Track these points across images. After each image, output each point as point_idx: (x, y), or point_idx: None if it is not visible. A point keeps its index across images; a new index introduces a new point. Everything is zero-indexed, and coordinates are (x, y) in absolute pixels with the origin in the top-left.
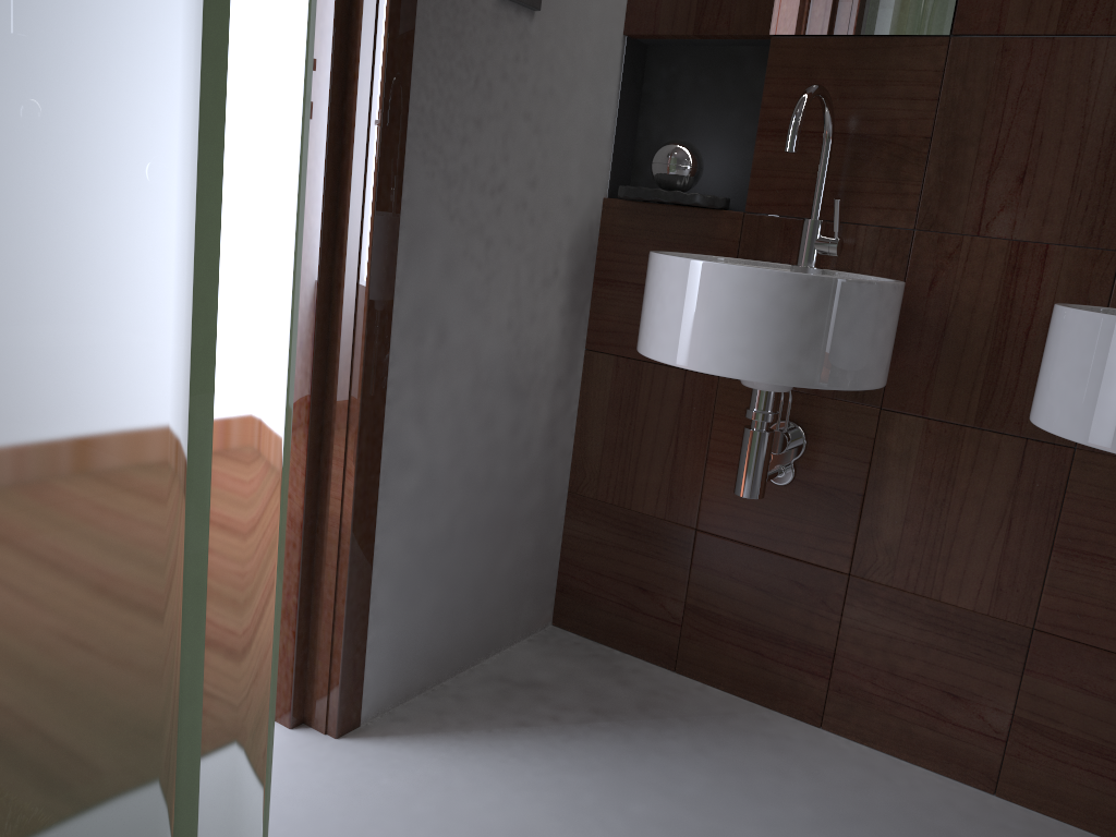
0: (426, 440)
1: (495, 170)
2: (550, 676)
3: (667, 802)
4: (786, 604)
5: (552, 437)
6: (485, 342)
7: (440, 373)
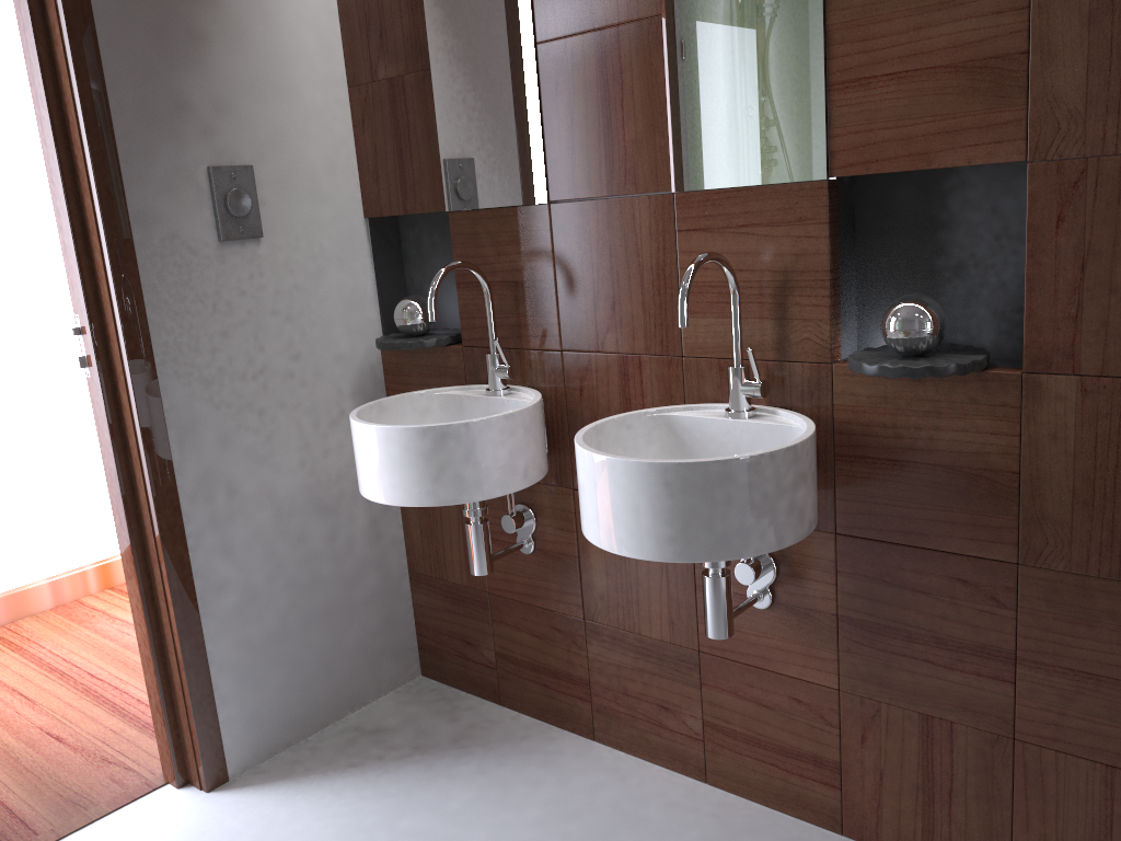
0: (238, 567)
1: (252, 360)
2: (396, 721)
3: (430, 817)
4: (553, 645)
5: (376, 534)
6: (279, 483)
7: (238, 516)
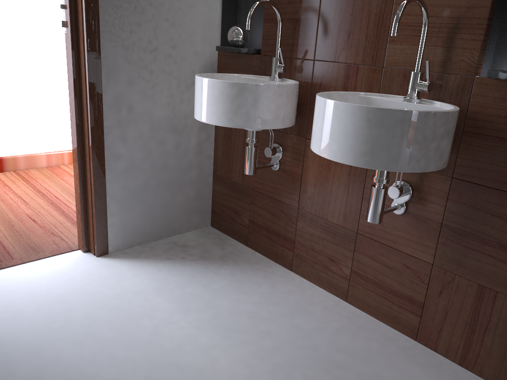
0: (128, 149)
1: (151, 43)
2: (194, 243)
3: (202, 289)
4: (279, 220)
5: (200, 150)
6: (155, 111)
7: (132, 123)
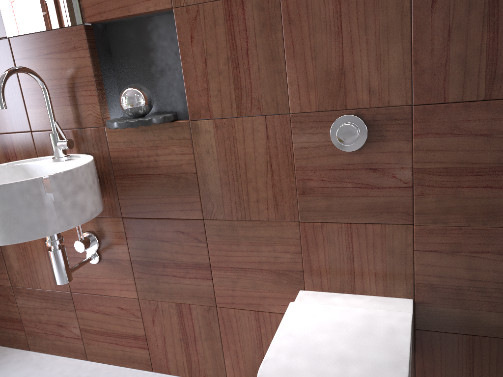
0: None
1: None
2: None
3: None
4: None
5: None
6: None
7: None
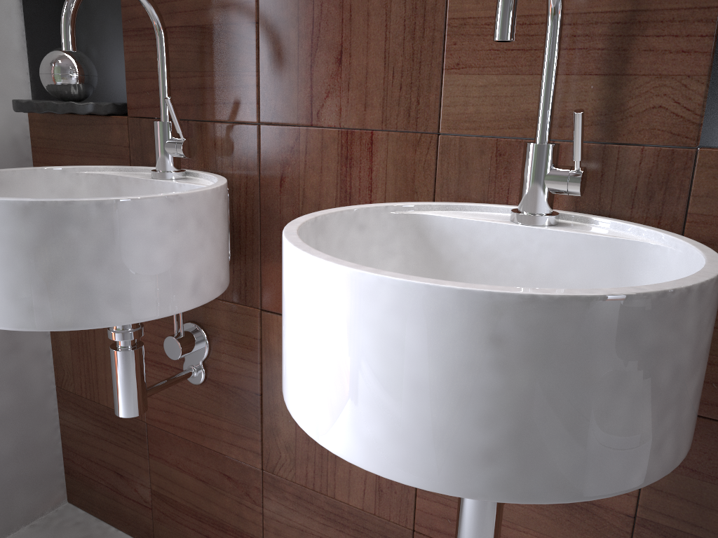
0: None
1: None
2: None
3: None
4: (221, 494)
5: (12, 344)
6: None
7: None
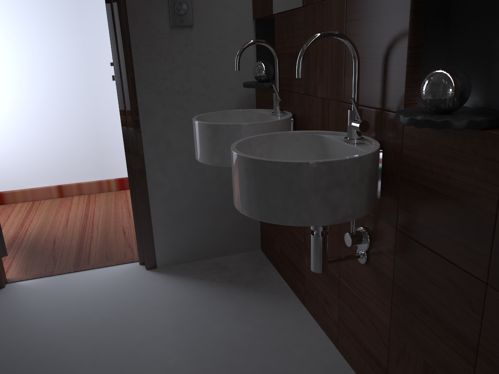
0: (168, 178)
1: (183, 85)
2: (233, 266)
3: (207, 312)
4: (294, 252)
5: None
6: (192, 145)
7: (170, 156)
